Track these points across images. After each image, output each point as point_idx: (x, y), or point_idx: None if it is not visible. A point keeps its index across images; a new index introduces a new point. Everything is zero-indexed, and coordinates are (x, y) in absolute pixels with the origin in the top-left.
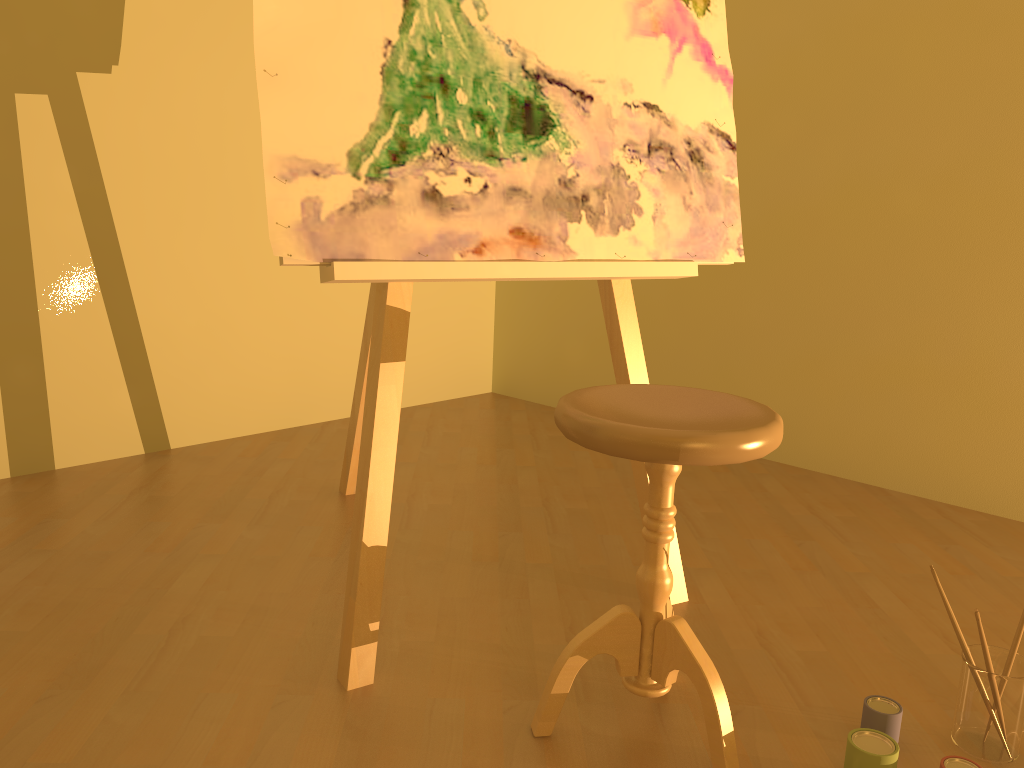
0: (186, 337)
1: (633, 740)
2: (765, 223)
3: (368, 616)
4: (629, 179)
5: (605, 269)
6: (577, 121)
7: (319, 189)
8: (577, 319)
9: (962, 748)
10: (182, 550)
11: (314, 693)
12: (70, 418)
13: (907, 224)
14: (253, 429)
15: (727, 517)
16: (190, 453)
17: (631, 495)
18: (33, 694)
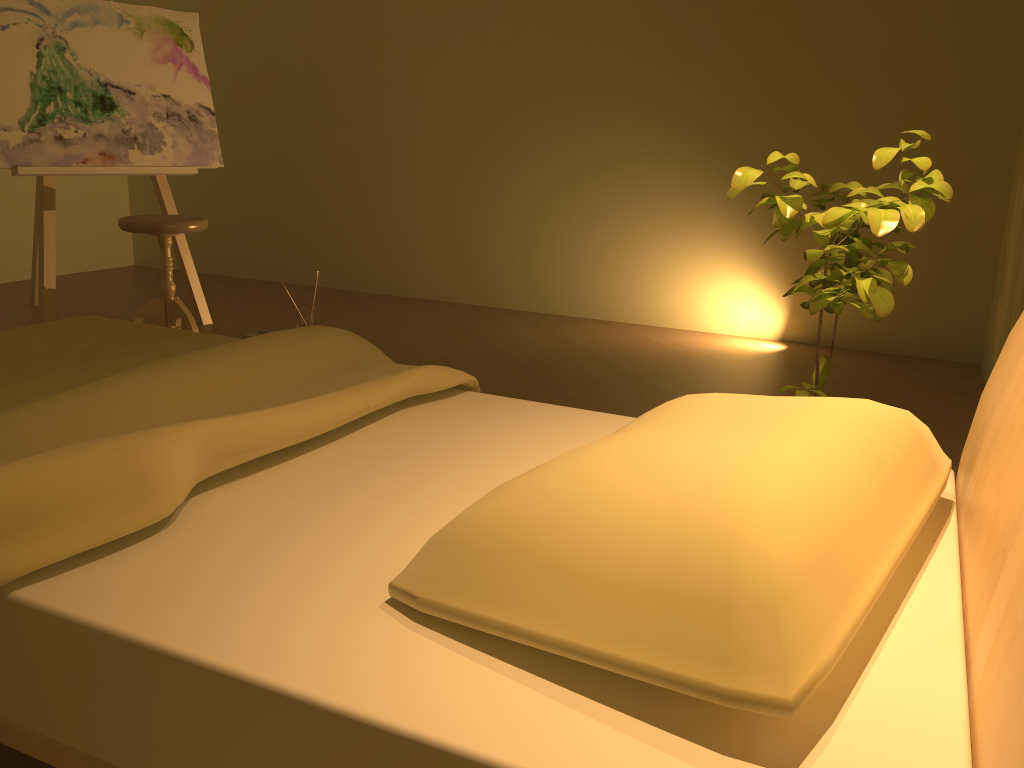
0: None
1: None
2: (278, 149)
3: (50, 318)
4: (158, 129)
5: (149, 170)
6: (128, 104)
7: (7, 136)
8: (183, 212)
9: None
10: None
11: None
12: None
13: (343, 149)
14: None
15: (253, 302)
16: None
17: (205, 298)
18: None
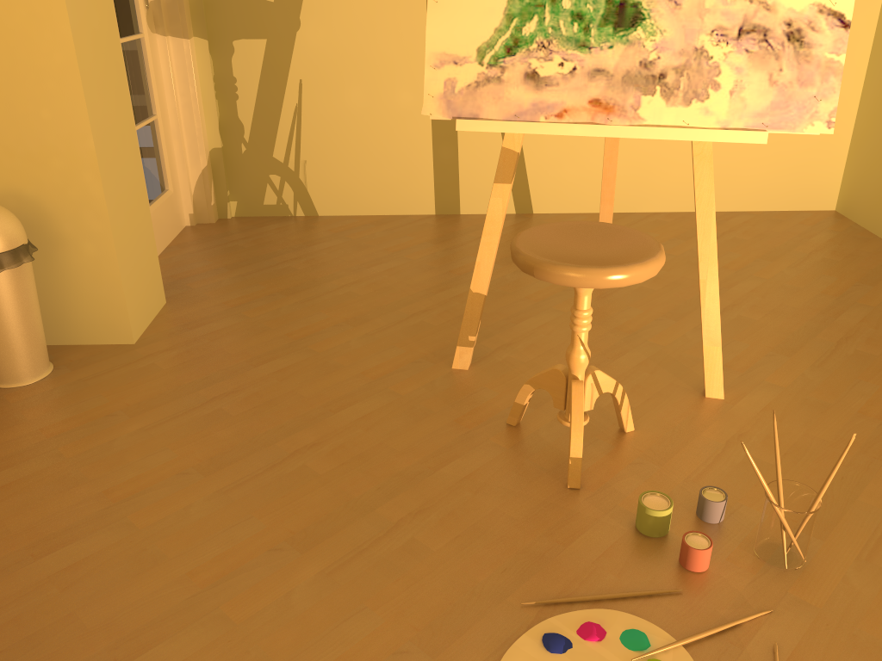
0: (550, 138)
1: (554, 447)
2: None
3: (468, 331)
4: (711, 59)
5: (666, 133)
6: (667, 13)
7: (456, 73)
8: None
9: (753, 546)
10: (466, 276)
11: (436, 363)
12: (471, 184)
13: None
14: (594, 209)
15: (874, 360)
16: (540, 218)
17: (813, 320)
18: (335, 322)
